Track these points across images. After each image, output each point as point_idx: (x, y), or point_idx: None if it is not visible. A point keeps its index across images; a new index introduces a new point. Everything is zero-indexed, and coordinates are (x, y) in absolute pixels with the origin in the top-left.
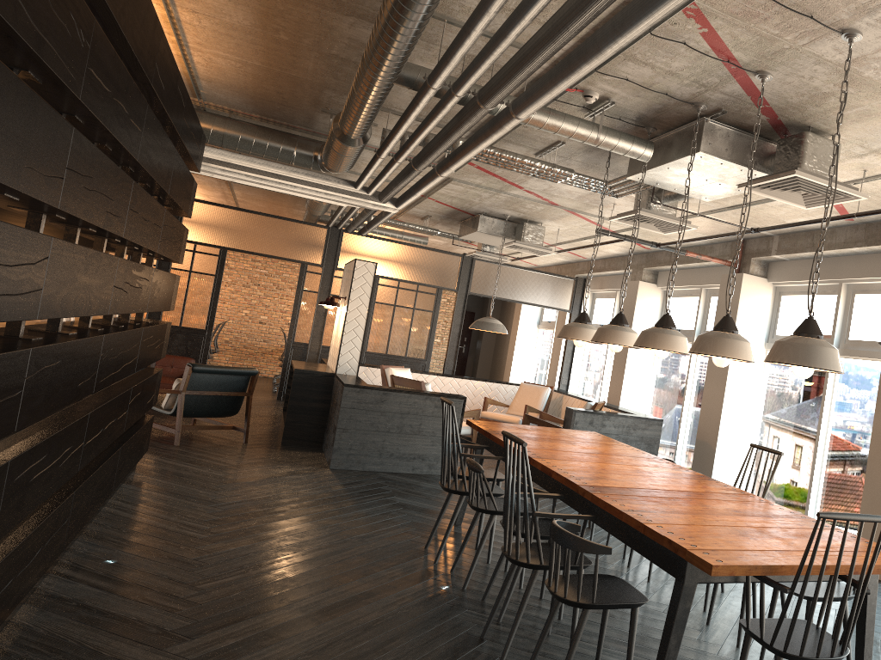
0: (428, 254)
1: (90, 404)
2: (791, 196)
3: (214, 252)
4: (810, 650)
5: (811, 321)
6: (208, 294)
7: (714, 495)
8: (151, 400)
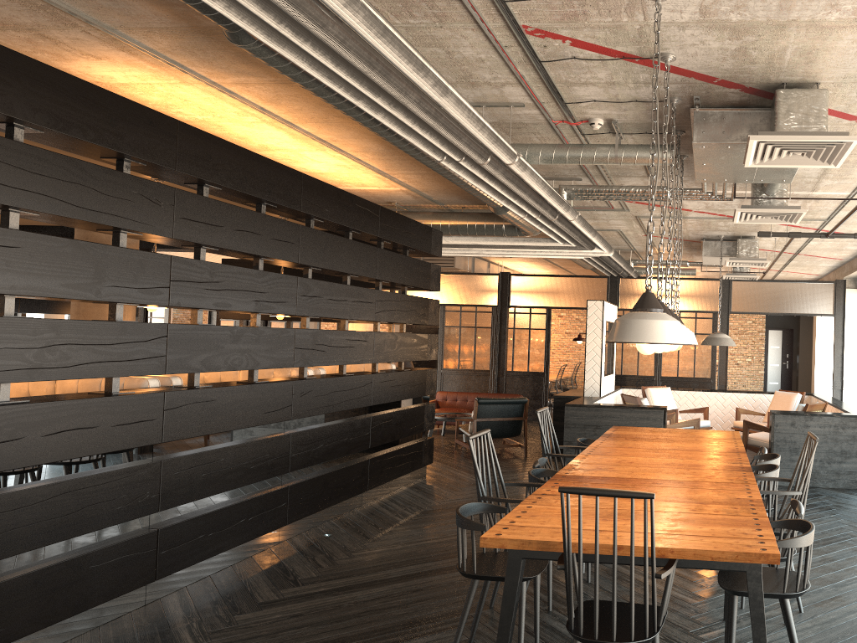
0: (689, 284)
1: (307, 428)
2: (798, 159)
3: (543, 311)
4: (600, 633)
5: (644, 295)
6: (542, 344)
7: (695, 484)
8: (420, 426)
